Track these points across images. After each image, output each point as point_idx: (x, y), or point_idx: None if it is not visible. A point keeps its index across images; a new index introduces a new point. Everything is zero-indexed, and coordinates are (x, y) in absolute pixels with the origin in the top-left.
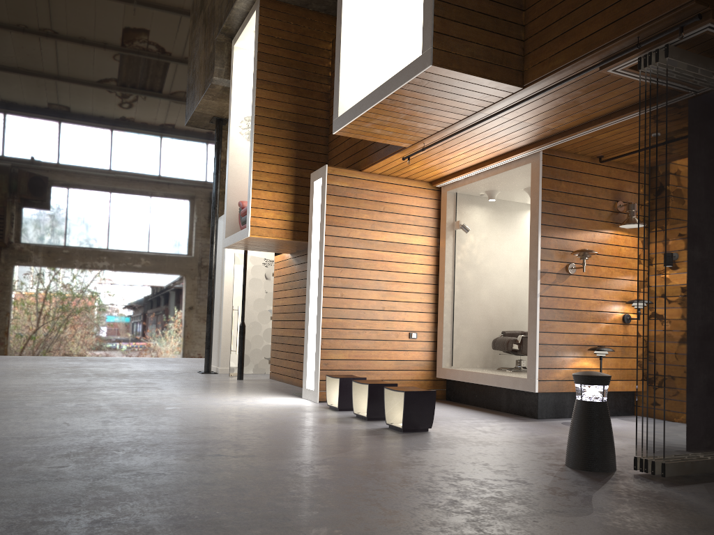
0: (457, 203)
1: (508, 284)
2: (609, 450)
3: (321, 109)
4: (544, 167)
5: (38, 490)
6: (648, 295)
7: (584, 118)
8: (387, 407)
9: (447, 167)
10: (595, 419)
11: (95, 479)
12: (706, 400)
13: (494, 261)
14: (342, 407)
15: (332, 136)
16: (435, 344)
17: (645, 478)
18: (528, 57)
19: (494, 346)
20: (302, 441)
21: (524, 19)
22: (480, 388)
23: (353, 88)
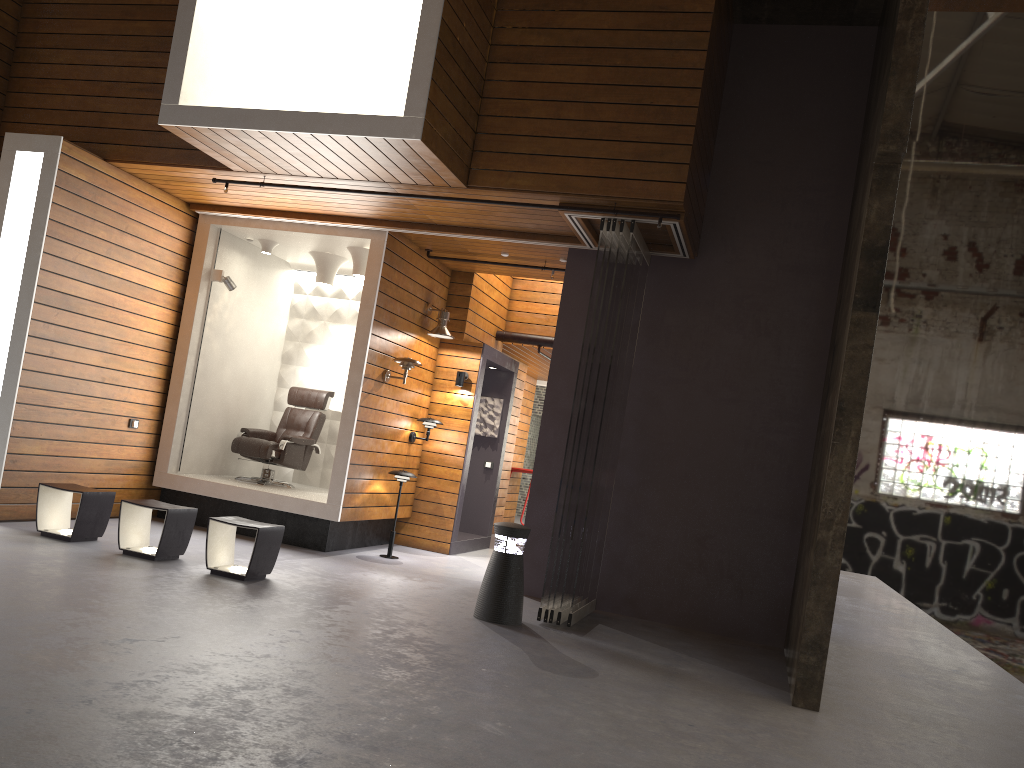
0: (219, 243)
1: (252, 365)
2: (522, 602)
3: (7, 12)
4: (387, 250)
5: (61, 734)
6: (578, 454)
7: (473, 224)
8: (210, 546)
9: (243, 200)
10: (517, 572)
11: (87, 703)
12: (591, 553)
13: (244, 332)
14: (77, 536)
15: (27, 70)
16: (157, 438)
17: (553, 628)
18: (479, 155)
19: (238, 448)
20: (170, 605)
21: (479, 108)
22: (230, 506)
23: (201, 67)
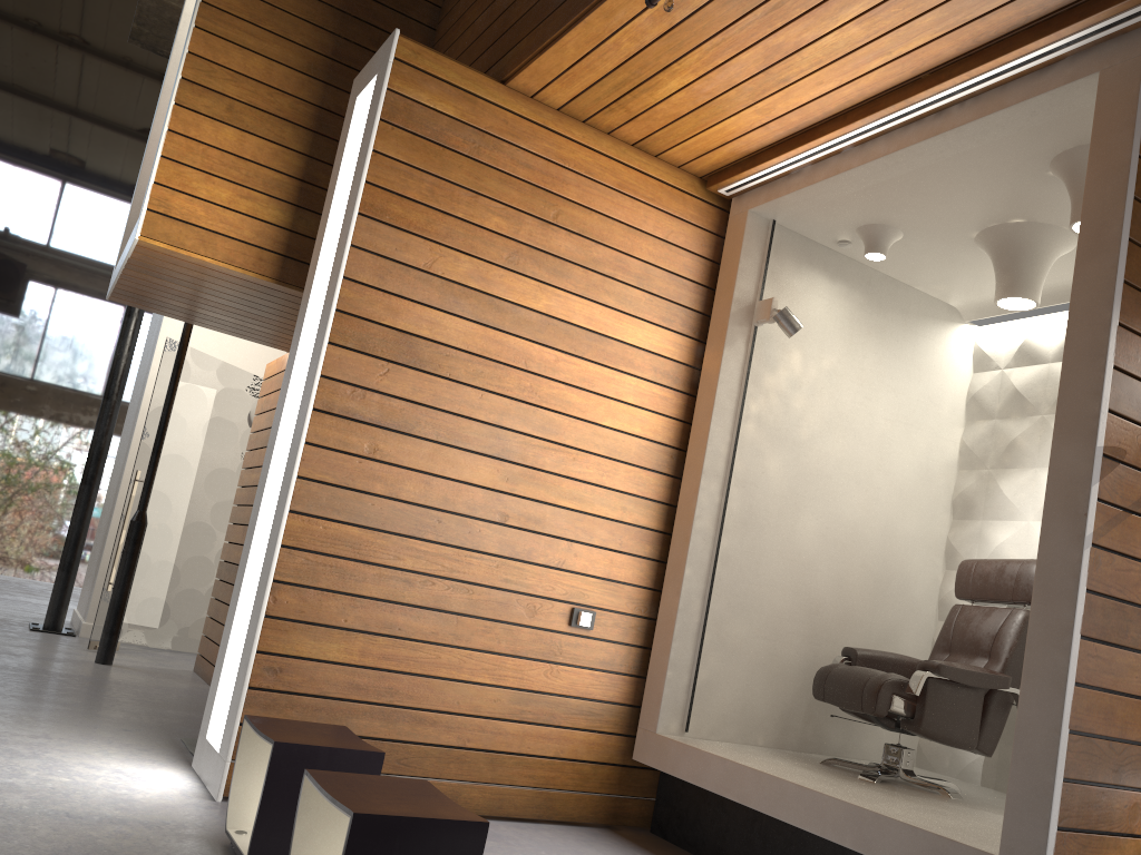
0: (773, 251)
1: (874, 515)
2: None
3: None
4: None
5: None
6: None
7: None
8: None
9: (776, 102)
10: None
11: None
12: None
13: (847, 442)
14: None
15: (447, 21)
16: (644, 656)
17: None
18: None
19: (823, 691)
20: None
21: None
22: (776, 828)
23: None
